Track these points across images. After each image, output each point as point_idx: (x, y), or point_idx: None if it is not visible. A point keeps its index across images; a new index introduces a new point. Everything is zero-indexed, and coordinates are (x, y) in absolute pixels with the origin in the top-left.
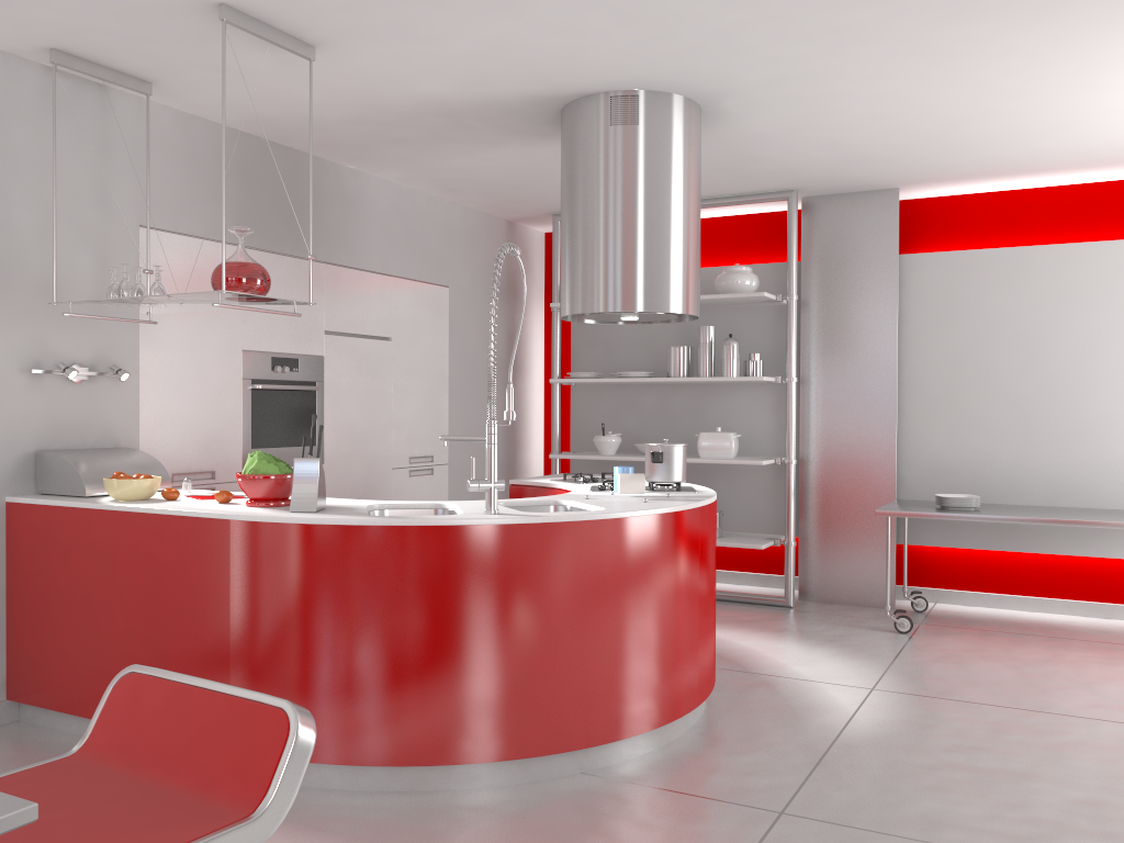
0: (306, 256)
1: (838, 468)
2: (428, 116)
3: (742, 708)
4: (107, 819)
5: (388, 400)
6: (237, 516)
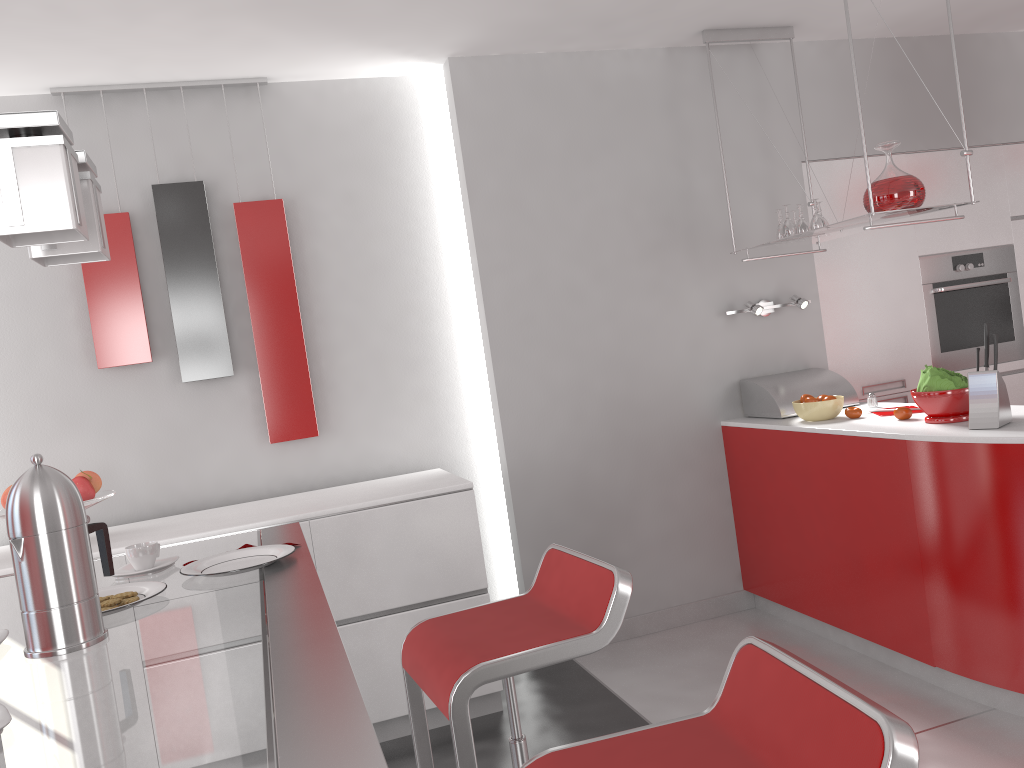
0: (961, 153)
1: None
2: None
3: None
4: None
5: None
6: (912, 436)
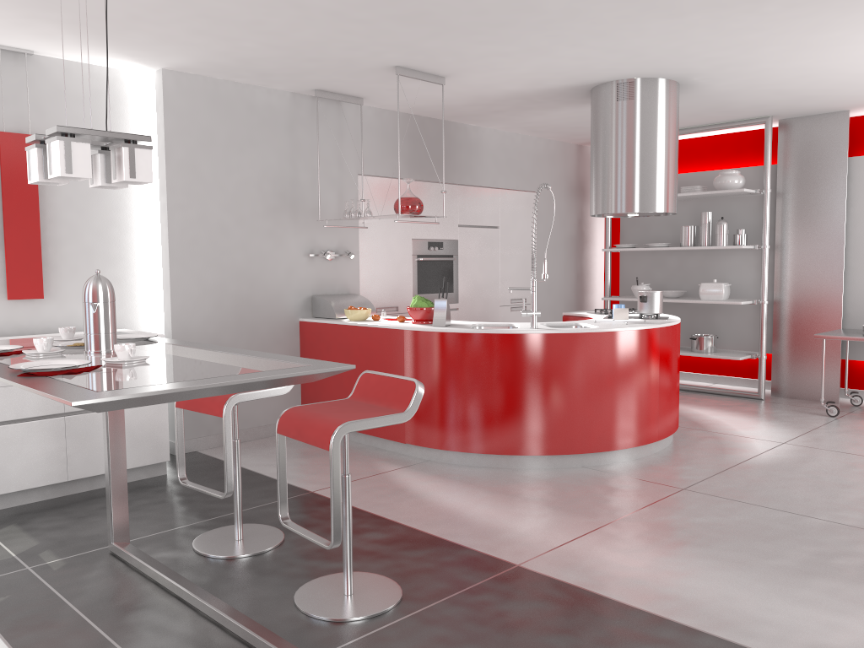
0: (441, 191)
1: (800, 307)
2: (512, 99)
3: (691, 447)
4: (360, 410)
5: (496, 264)
6: (407, 328)
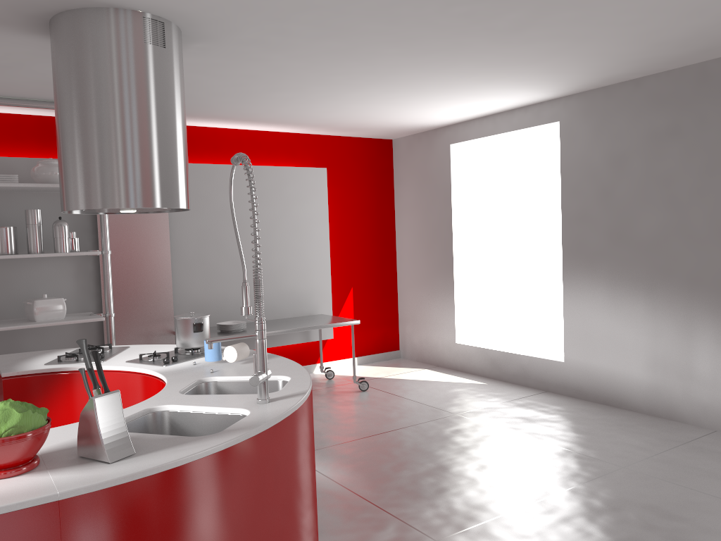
0: None
1: (133, 315)
2: None
3: None
4: None
5: None
6: (73, 491)
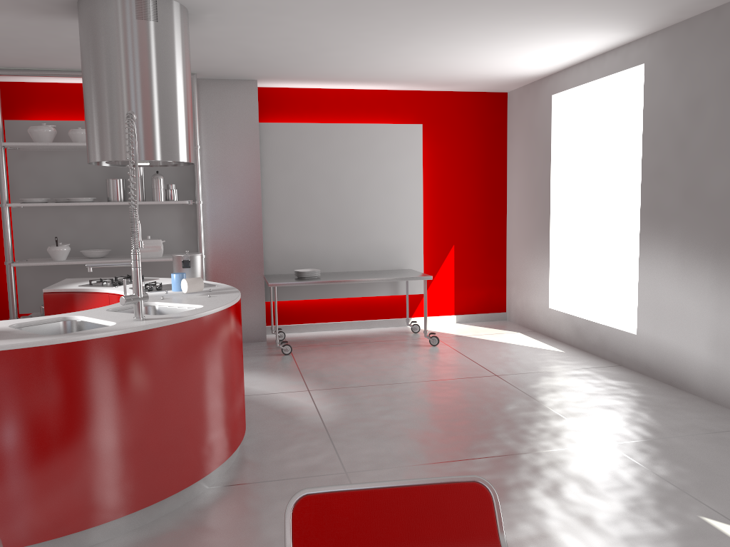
0: None
1: (227, 258)
2: None
3: (254, 419)
4: None
5: None
6: None
